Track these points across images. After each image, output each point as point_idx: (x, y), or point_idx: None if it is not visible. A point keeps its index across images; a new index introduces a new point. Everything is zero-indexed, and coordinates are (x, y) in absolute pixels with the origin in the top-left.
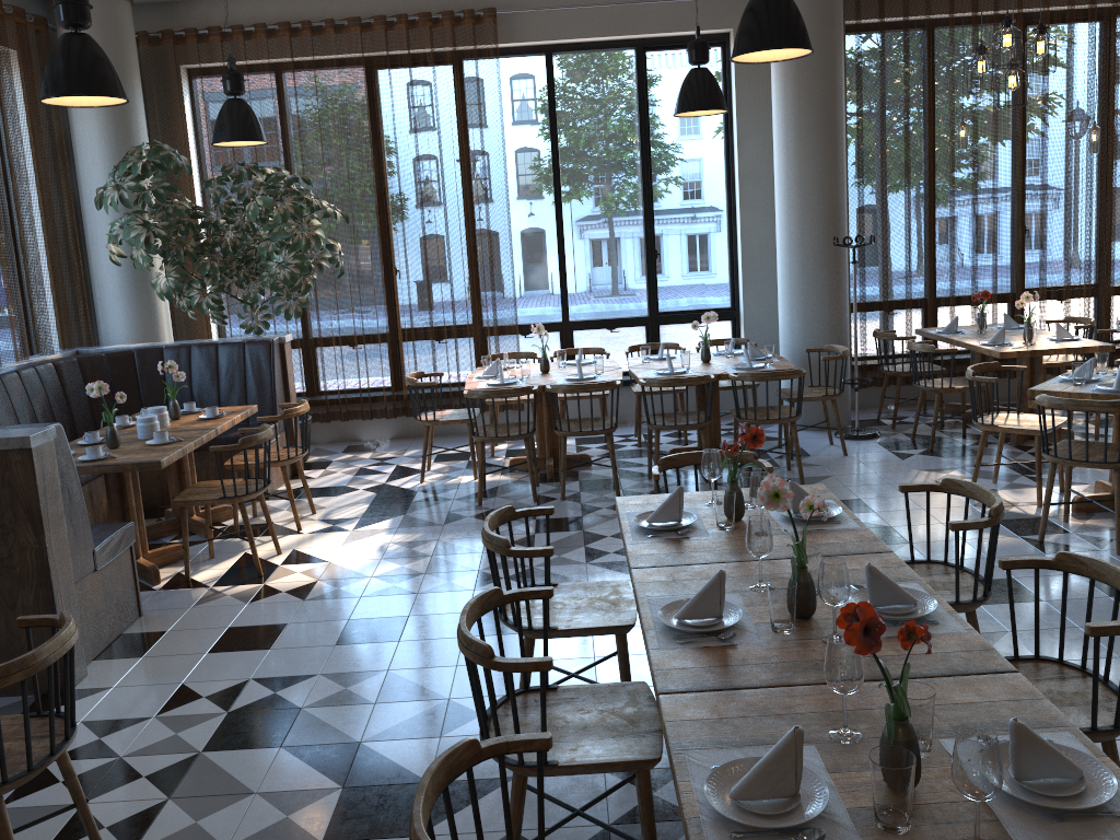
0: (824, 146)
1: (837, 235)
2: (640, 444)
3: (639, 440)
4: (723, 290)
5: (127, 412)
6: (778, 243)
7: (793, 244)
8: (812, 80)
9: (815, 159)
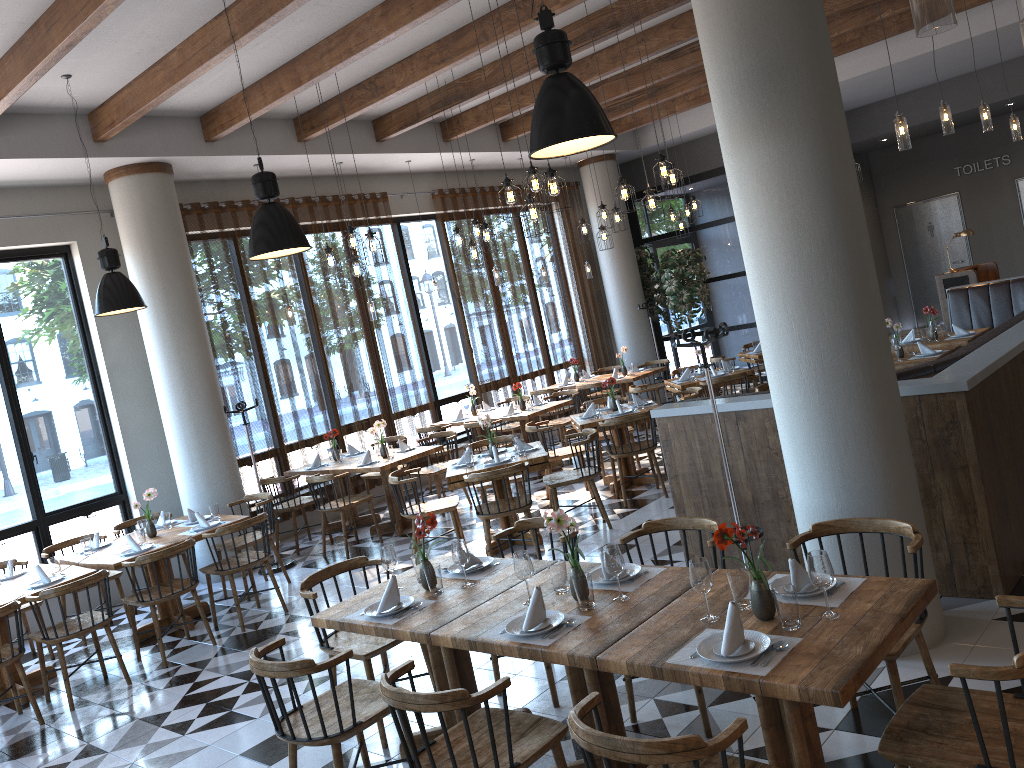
0: (196, 332)
1: (220, 405)
2: (86, 642)
3: (84, 638)
4: (106, 477)
5: None
6: (167, 421)
7: (185, 419)
8: (175, 280)
9: (191, 344)
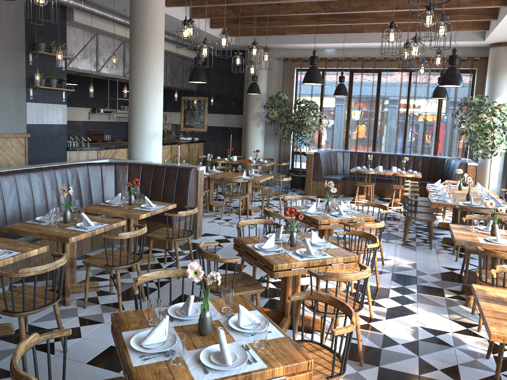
0: None
1: None
2: None
3: None
4: None
5: (442, 176)
6: None
7: None
8: None
9: None
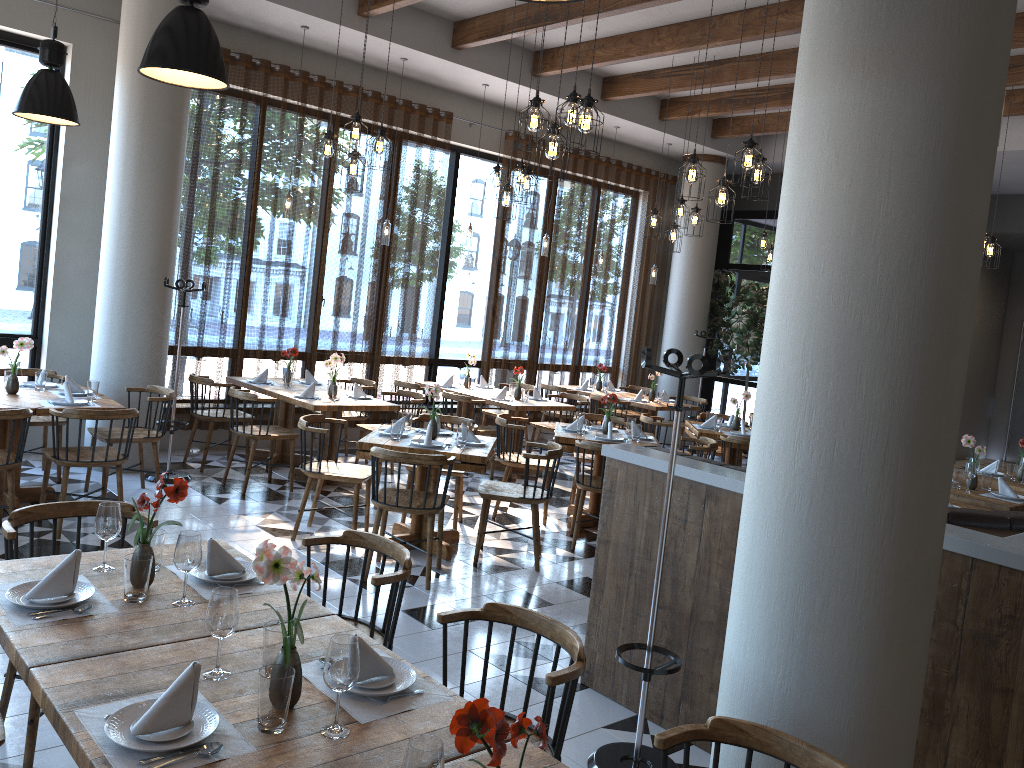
0: (164, 186)
1: (166, 276)
2: None
3: None
4: (25, 315)
5: None
6: (101, 274)
7: (120, 278)
8: (159, 119)
9: (153, 197)
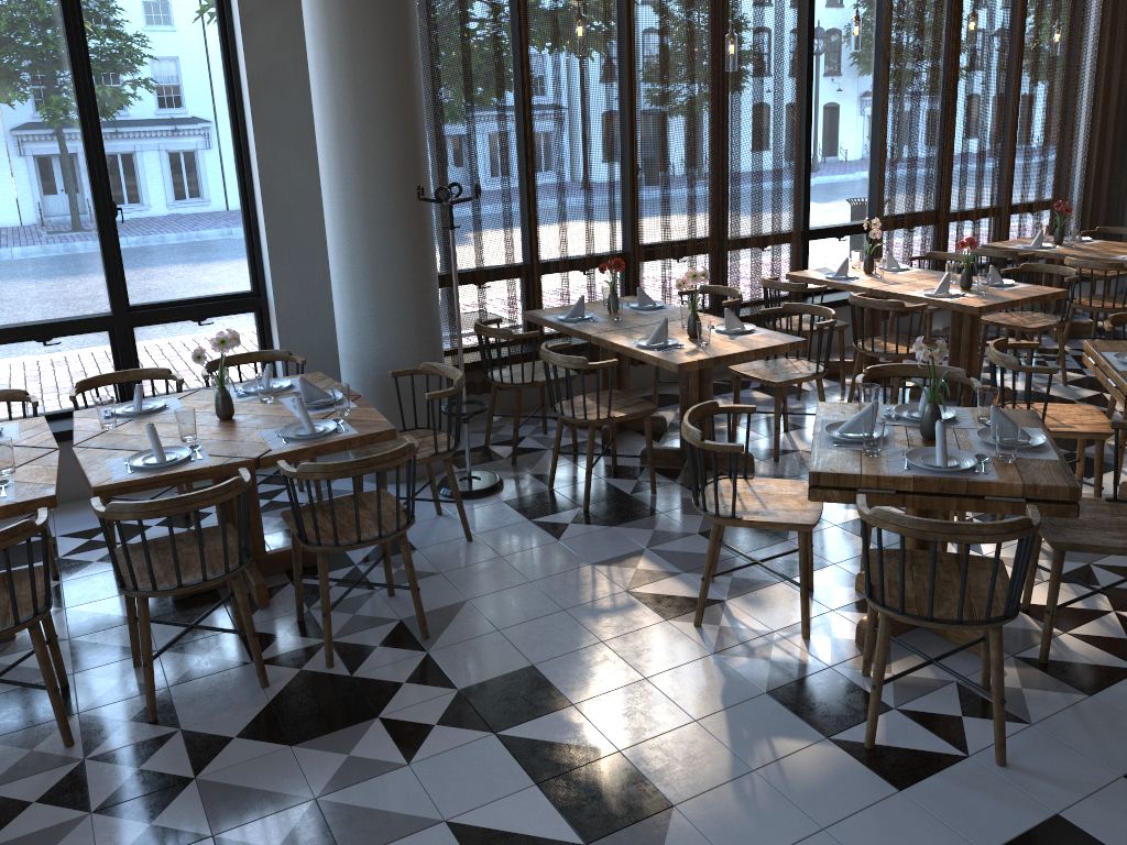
0: (390, 36)
1: (419, 182)
2: None
3: None
4: (238, 264)
5: None
6: (325, 194)
7: (352, 197)
8: None
9: (378, 57)
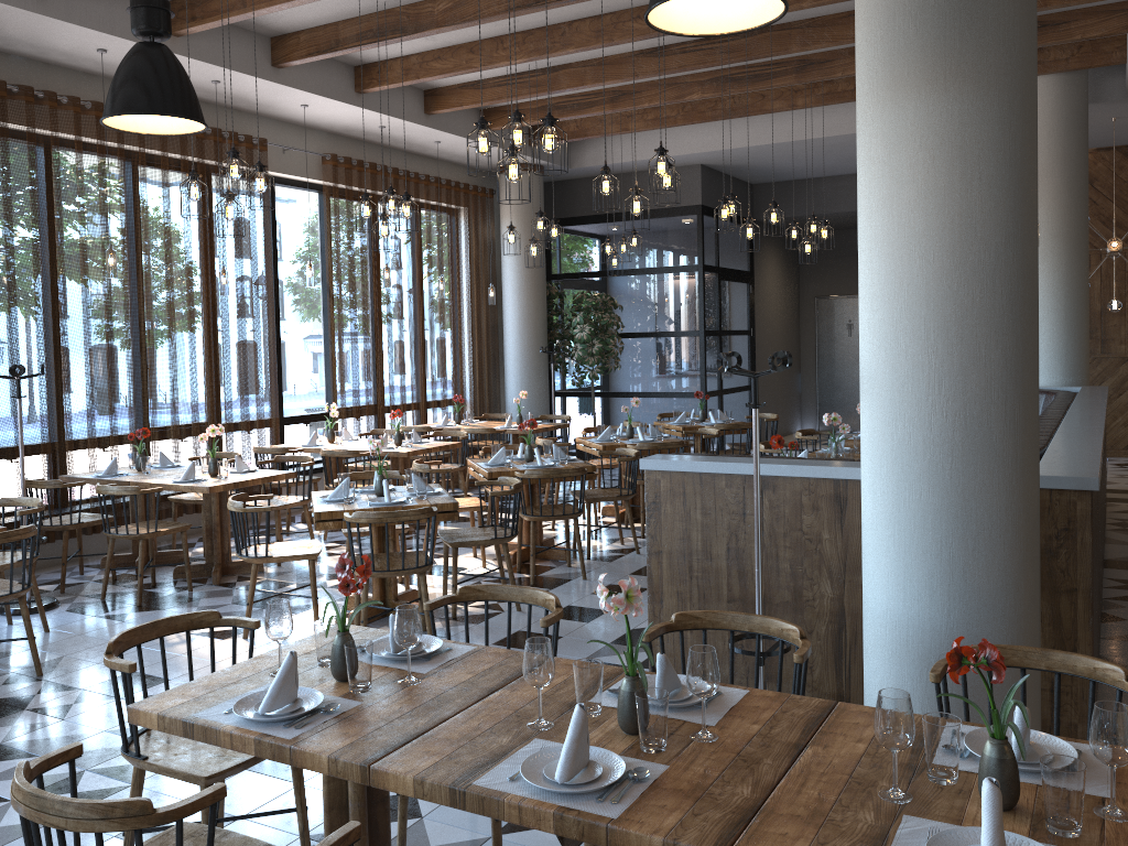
0: None
1: None
2: None
3: None
4: None
5: None
6: None
7: None
8: None
9: None
